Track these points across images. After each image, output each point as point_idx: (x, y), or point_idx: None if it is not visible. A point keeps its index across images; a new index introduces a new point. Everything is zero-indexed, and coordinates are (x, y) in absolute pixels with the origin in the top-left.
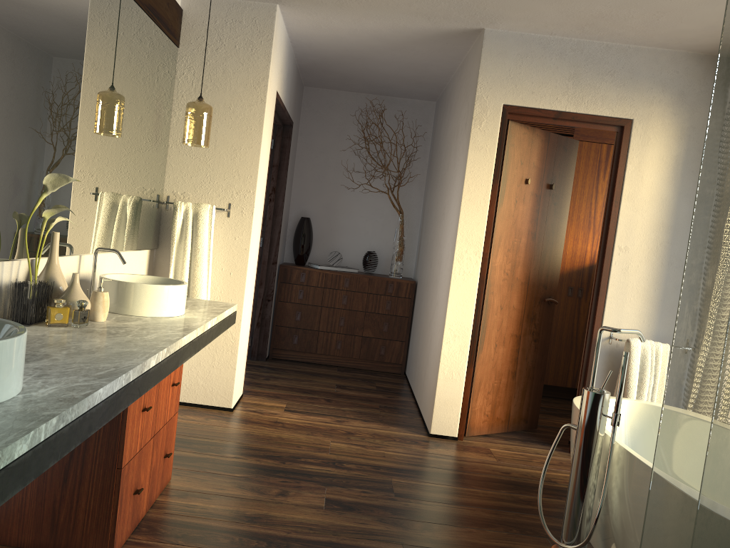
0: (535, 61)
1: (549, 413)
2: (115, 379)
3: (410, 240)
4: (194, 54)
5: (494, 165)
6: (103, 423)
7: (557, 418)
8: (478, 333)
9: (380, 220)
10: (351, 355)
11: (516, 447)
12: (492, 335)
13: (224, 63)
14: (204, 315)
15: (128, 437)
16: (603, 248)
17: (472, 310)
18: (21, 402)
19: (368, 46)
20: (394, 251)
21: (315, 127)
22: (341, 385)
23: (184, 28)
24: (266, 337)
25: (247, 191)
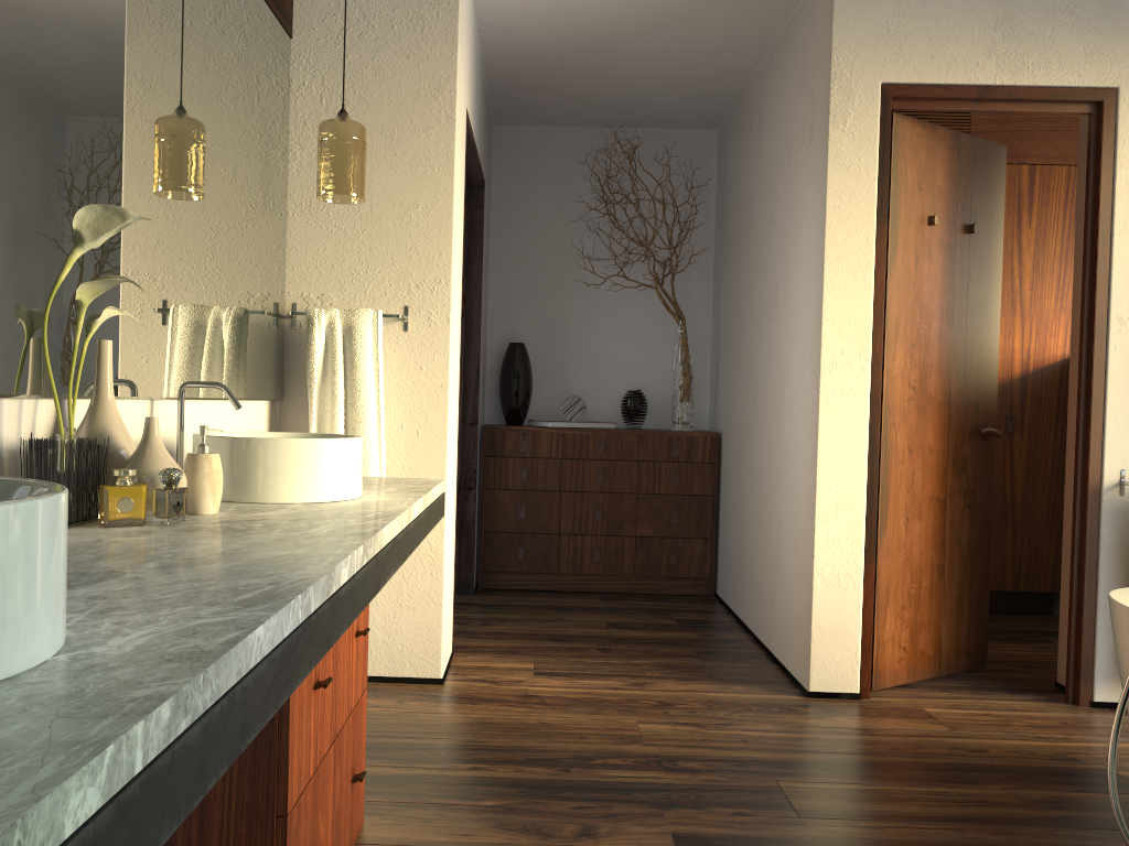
0: (930, 2)
1: (991, 638)
2: (285, 605)
3: (698, 367)
4: (320, 47)
5: (876, 192)
6: (268, 714)
7: (1009, 645)
8: (876, 499)
9: (642, 338)
10: (619, 571)
11: (969, 701)
12: (899, 502)
13: (374, 57)
14: (399, 495)
15: (294, 745)
16: (1088, 324)
17: (863, 457)
18: (68, 672)
19: (615, 21)
20: (676, 385)
21: (518, 191)
22: (616, 623)
23: (299, 4)
24: (470, 553)
25: (435, 281)
